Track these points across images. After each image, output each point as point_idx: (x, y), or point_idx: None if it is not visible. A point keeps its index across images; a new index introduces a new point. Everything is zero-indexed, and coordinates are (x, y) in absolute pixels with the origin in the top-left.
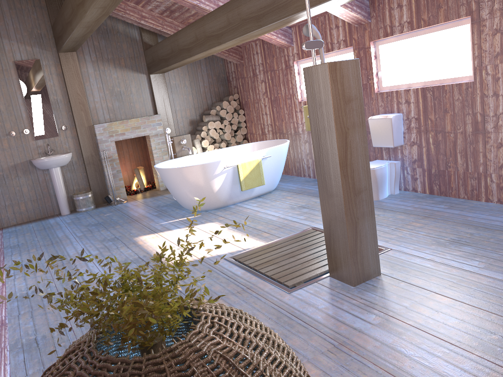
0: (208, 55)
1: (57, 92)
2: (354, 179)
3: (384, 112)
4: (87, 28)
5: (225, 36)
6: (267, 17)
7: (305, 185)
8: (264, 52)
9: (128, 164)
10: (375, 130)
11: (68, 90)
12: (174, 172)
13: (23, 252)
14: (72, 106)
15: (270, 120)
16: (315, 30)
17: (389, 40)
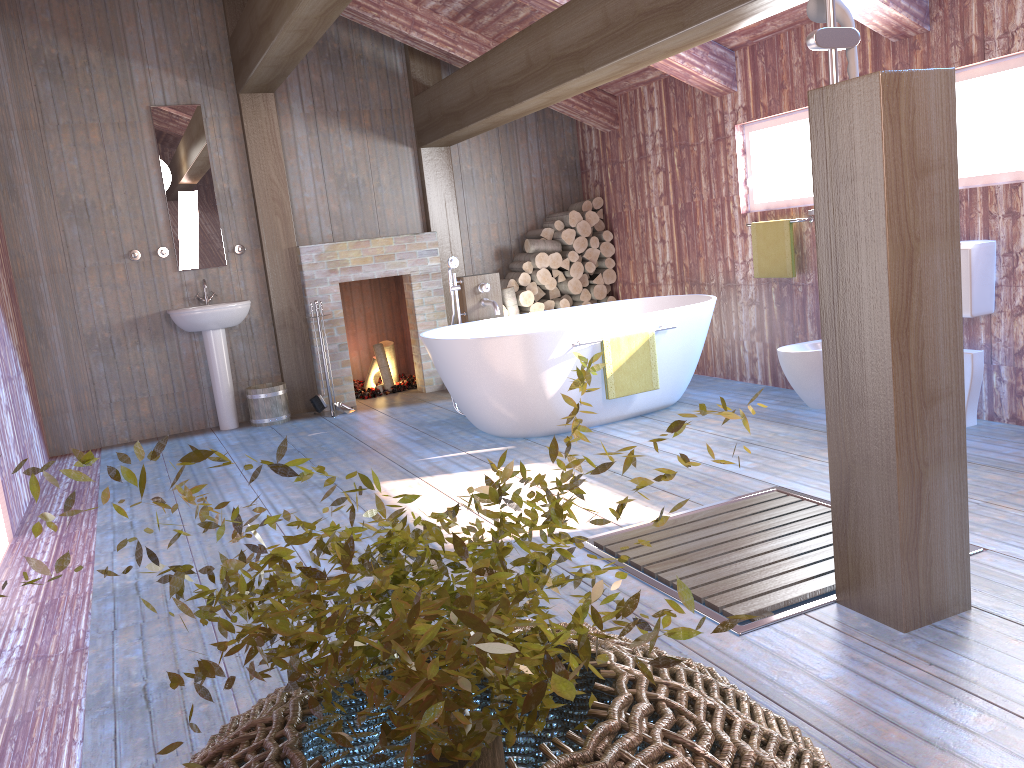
0: (549, 103)
1: (230, 175)
2: (924, 367)
3: None
4: (301, 33)
5: (596, 53)
6: (701, 4)
7: (746, 398)
8: (667, 106)
9: (361, 335)
10: None
11: (253, 171)
12: (463, 347)
13: (136, 498)
14: (259, 206)
15: (672, 254)
16: (839, 5)
17: (974, 72)
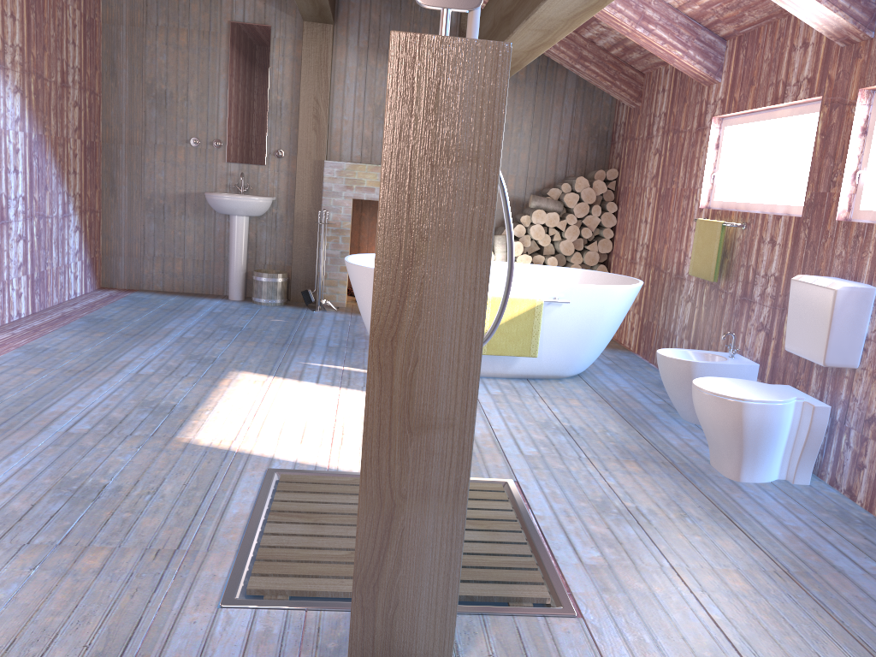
0: (519, 65)
1: (284, 89)
2: (415, 387)
3: (841, 274)
4: None
5: (515, 16)
6: None
7: (641, 391)
8: (673, 89)
9: None
10: (797, 311)
11: (301, 89)
12: (357, 273)
13: (84, 332)
14: (300, 119)
15: (649, 236)
16: None
17: None
